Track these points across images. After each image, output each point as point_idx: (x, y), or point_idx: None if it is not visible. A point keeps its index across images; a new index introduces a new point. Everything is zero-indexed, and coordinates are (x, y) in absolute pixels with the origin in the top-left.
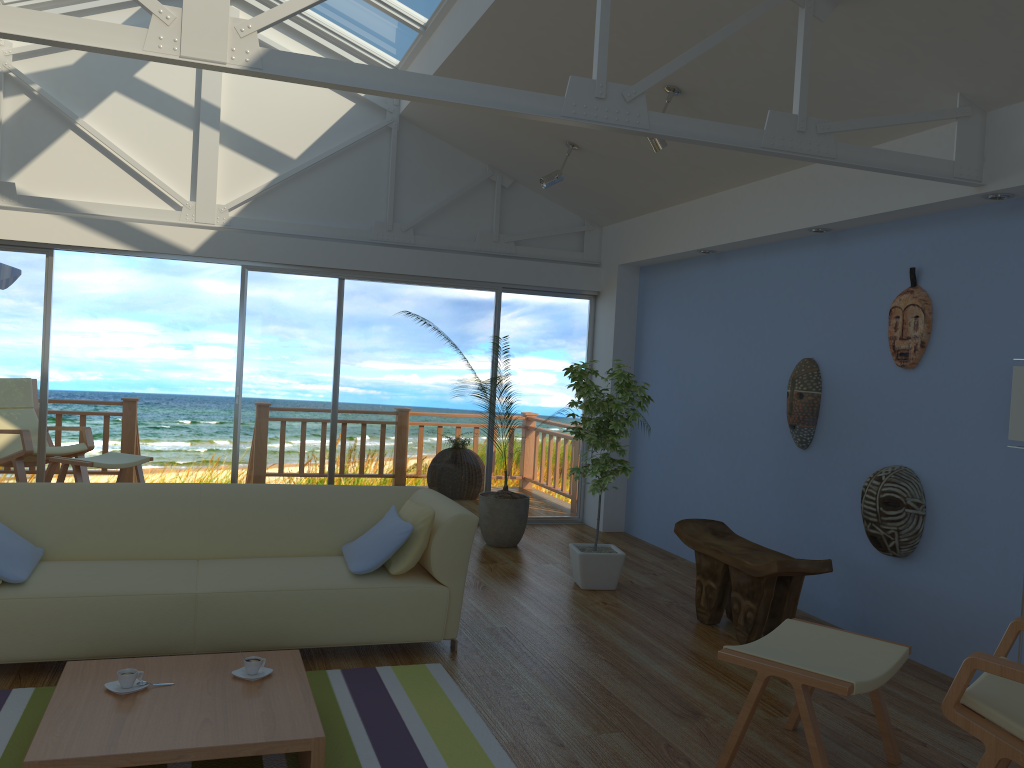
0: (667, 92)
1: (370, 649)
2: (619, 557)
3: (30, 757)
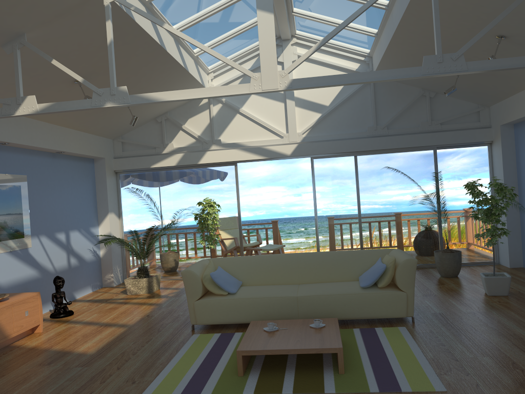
0: (498, 38)
1: (374, 321)
2: (507, 278)
3: (238, 349)
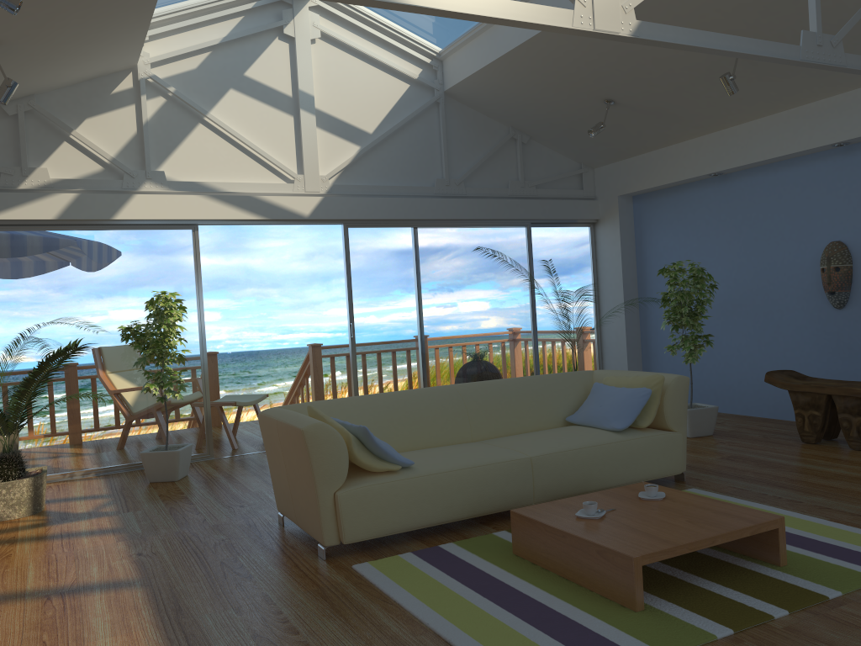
0: None
1: None
2: (714, 409)
3: (631, 554)
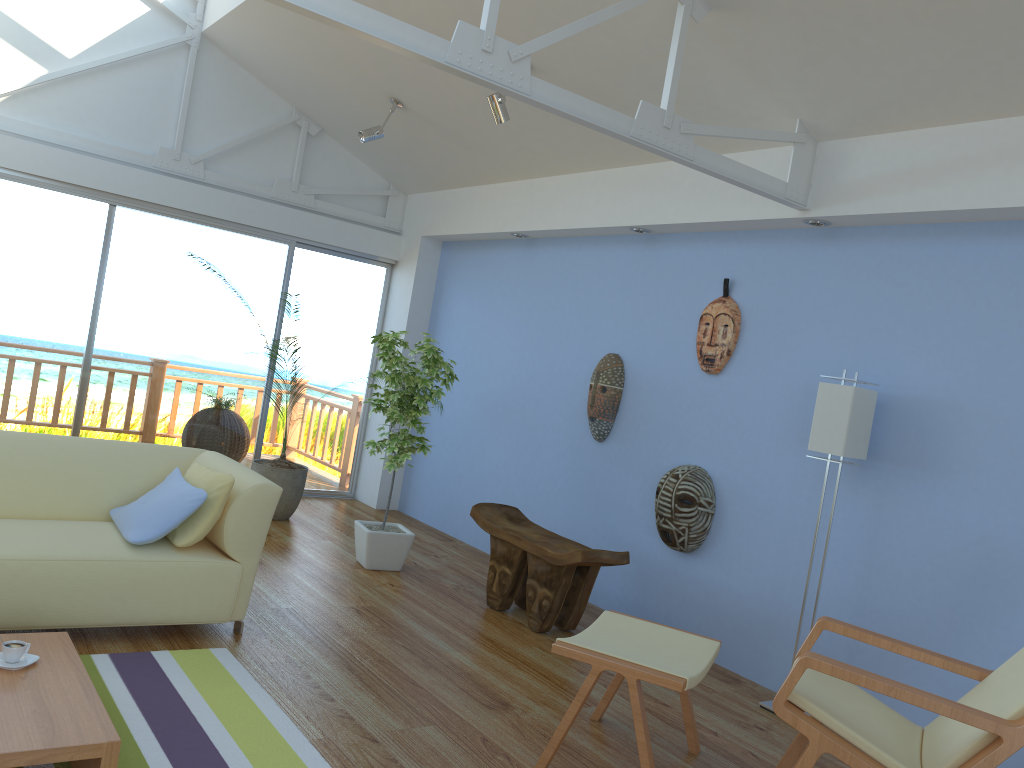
0: None
1: (140, 630)
2: (408, 537)
3: None
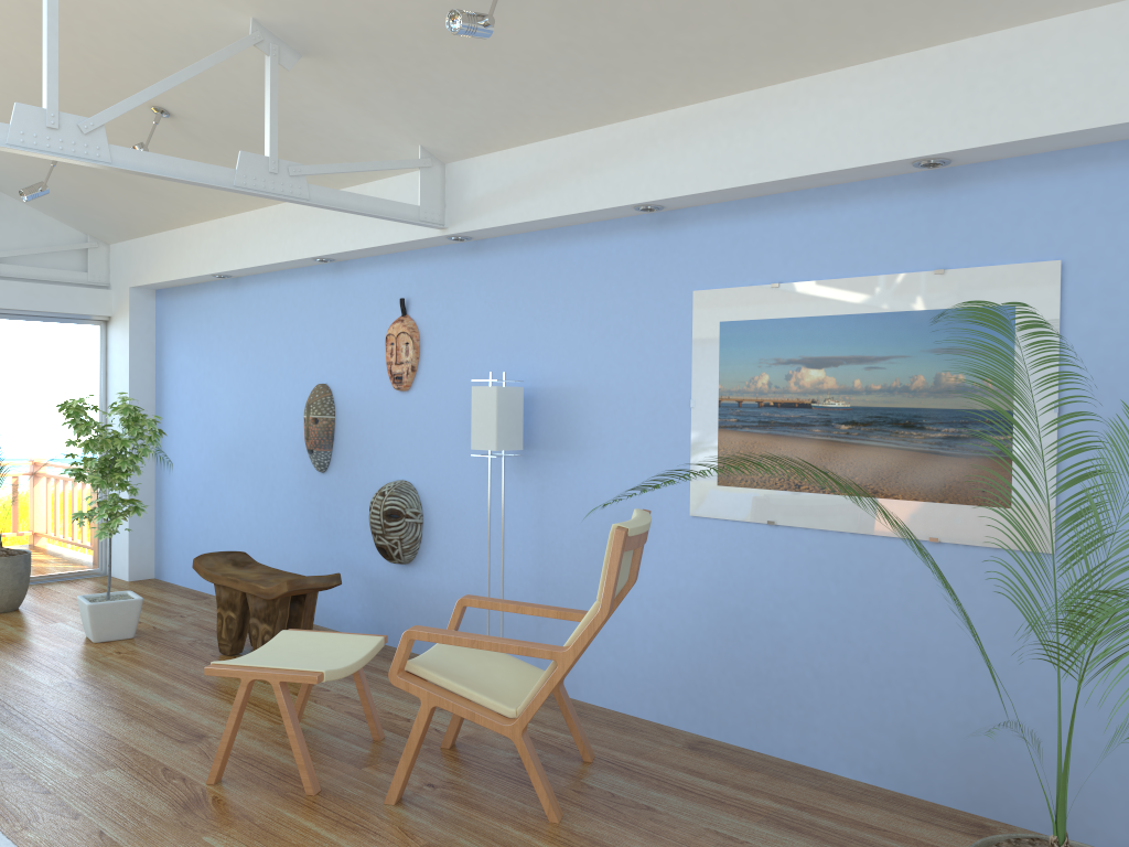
0: (155, 113)
1: None
2: (136, 602)
3: None
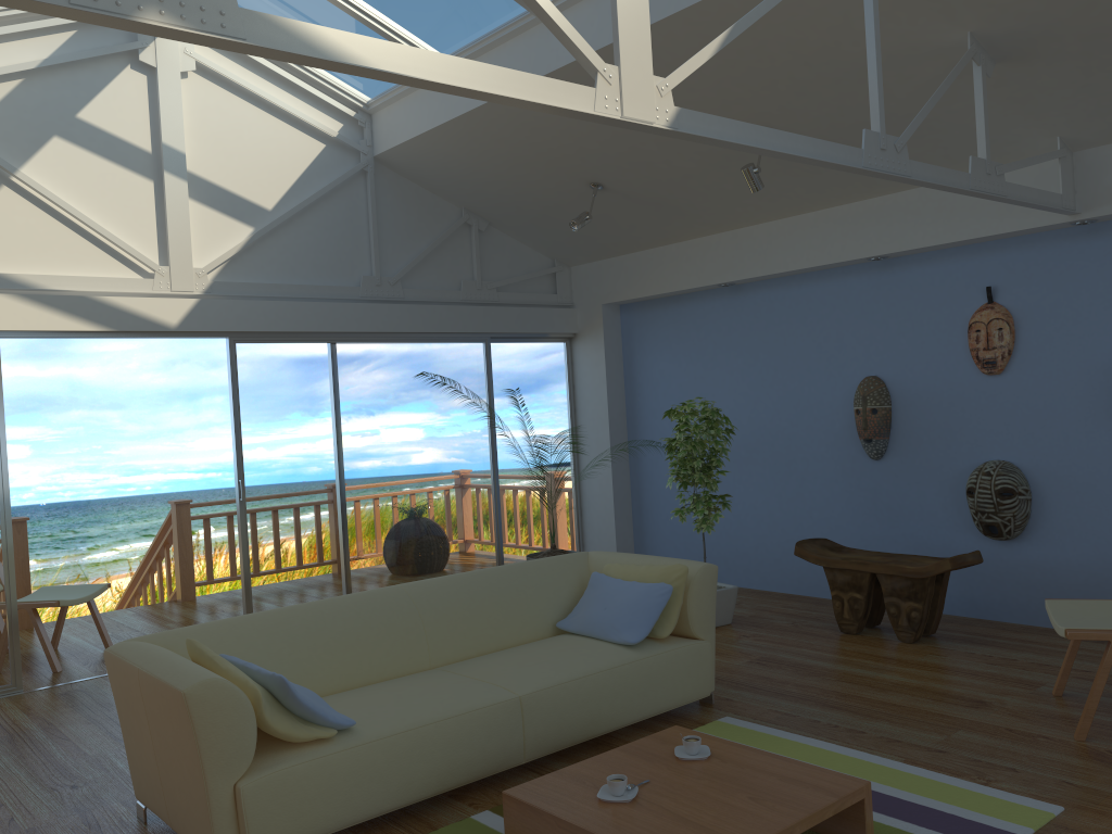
0: None
1: (640, 721)
2: (734, 590)
3: None
